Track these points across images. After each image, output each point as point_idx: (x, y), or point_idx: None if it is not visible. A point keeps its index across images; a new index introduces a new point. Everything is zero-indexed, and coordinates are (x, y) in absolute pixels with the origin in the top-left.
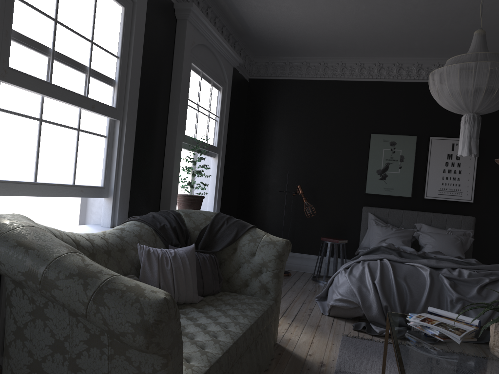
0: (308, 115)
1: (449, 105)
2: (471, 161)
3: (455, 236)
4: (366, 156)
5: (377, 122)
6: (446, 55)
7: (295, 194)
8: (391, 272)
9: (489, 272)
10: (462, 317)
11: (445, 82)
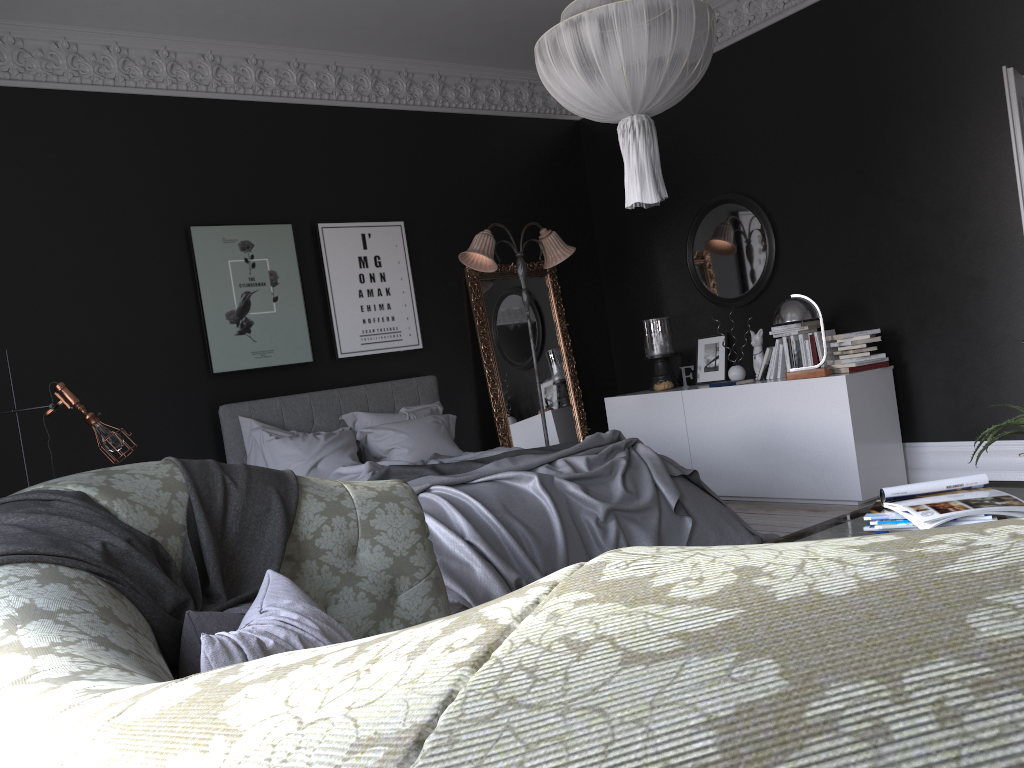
0: (1, 188)
1: (606, 97)
2: (402, 268)
3: (434, 419)
4: (190, 282)
5: (196, 198)
6: (314, 42)
7: (53, 411)
8: (480, 507)
9: (610, 448)
10: (956, 480)
11: (617, 40)
